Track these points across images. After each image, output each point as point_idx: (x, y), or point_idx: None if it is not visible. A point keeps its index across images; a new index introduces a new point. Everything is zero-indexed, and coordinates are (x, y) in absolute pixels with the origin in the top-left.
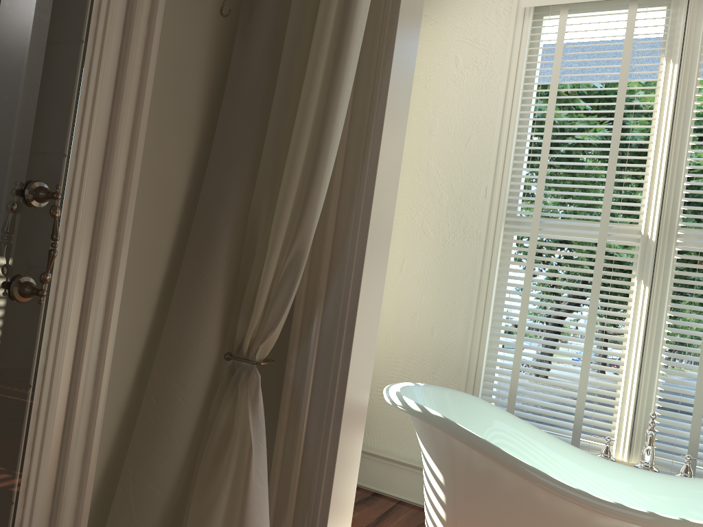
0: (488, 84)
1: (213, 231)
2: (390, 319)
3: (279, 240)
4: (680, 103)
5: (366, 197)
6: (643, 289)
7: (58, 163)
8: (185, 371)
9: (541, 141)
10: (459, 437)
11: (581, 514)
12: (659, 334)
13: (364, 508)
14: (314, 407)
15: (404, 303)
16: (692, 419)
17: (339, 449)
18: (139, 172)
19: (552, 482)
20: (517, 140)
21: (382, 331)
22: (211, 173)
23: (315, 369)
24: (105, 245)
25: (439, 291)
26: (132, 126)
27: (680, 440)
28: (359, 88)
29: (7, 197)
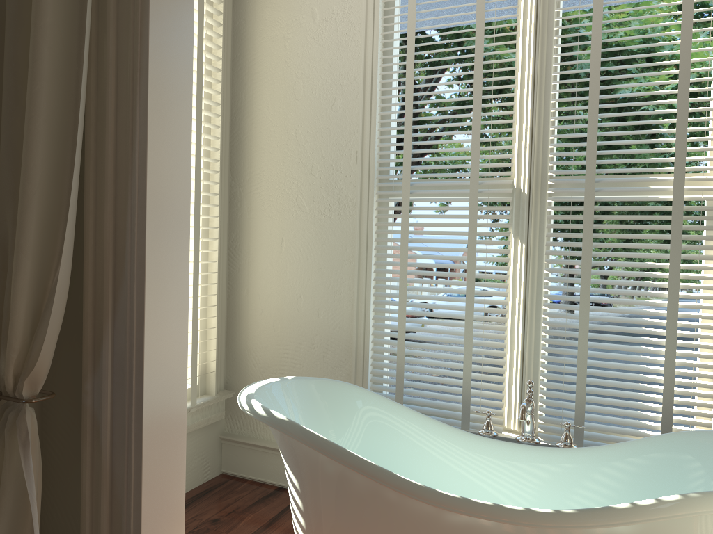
0: (347, 37)
1: None
2: (276, 304)
3: (23, 260)
4: (541, 39)
5: (140, 194)
6: (520, 247)
7: None
8: None
9: (404, 95)
10: (305, 441)
11: (432, 511)
12: (540, 293)
13: (260, 509)
14: (116, 436)
15: (288, 286)
16: (576, 381)
17: (144, 481)
18: None
19: (398, 481)
20: (381, 97)
21: (269, 318)
22: None
23: (113, 394)
24: None
25: (321, 269)
26: None
27: (568, 403)
28: (121, 66)
29: None
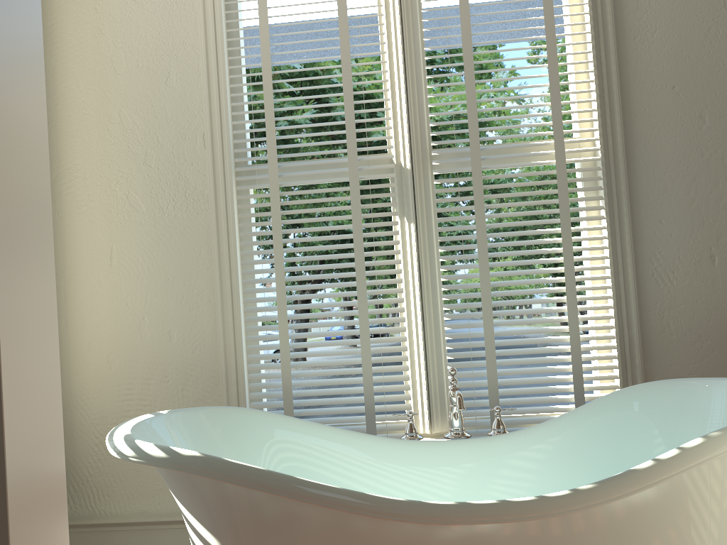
0: None
1: None
2: (110, 333)
3: None
4: (405, 4)
5: None
6: (408, 228)
7: None
8: None
9: (259, 64)
10: (232, 478)
11: (418, 532)
12: (434, 276)
13: None
14: None
15: (125, 307)
16: (487, 364)
17: None
18: None
19: (373, 502)
20: (231, 66)
21: (101, 352)
22: None
23: None
24: None
25: (169, 280)
26: None
27: (479, 391)
28: None
29: None
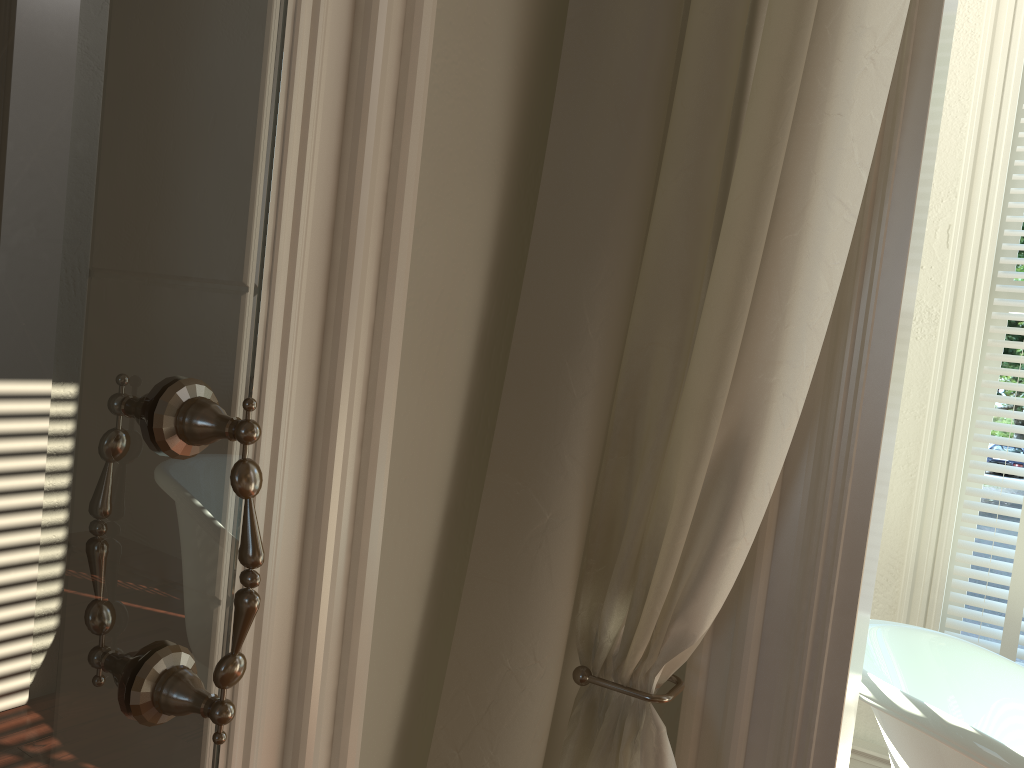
0: None
1: (555, 410)
2: None
3: (715, 430)
4: None
5: (882, 306)
6: None
7: (232, 320)
8: (509, 737)
9: None
10: None
11: None
12: None
13: None
14: (754, 760)
15: None
16: None
17: None
18: (406, 297)
19: None
20: (1022, 134)
21: None
22: (538, 271)
23: (755, 681)
24: (340, 494)
25: None
26: (386, 182)
27: None
28: None
29: (107, 449)
